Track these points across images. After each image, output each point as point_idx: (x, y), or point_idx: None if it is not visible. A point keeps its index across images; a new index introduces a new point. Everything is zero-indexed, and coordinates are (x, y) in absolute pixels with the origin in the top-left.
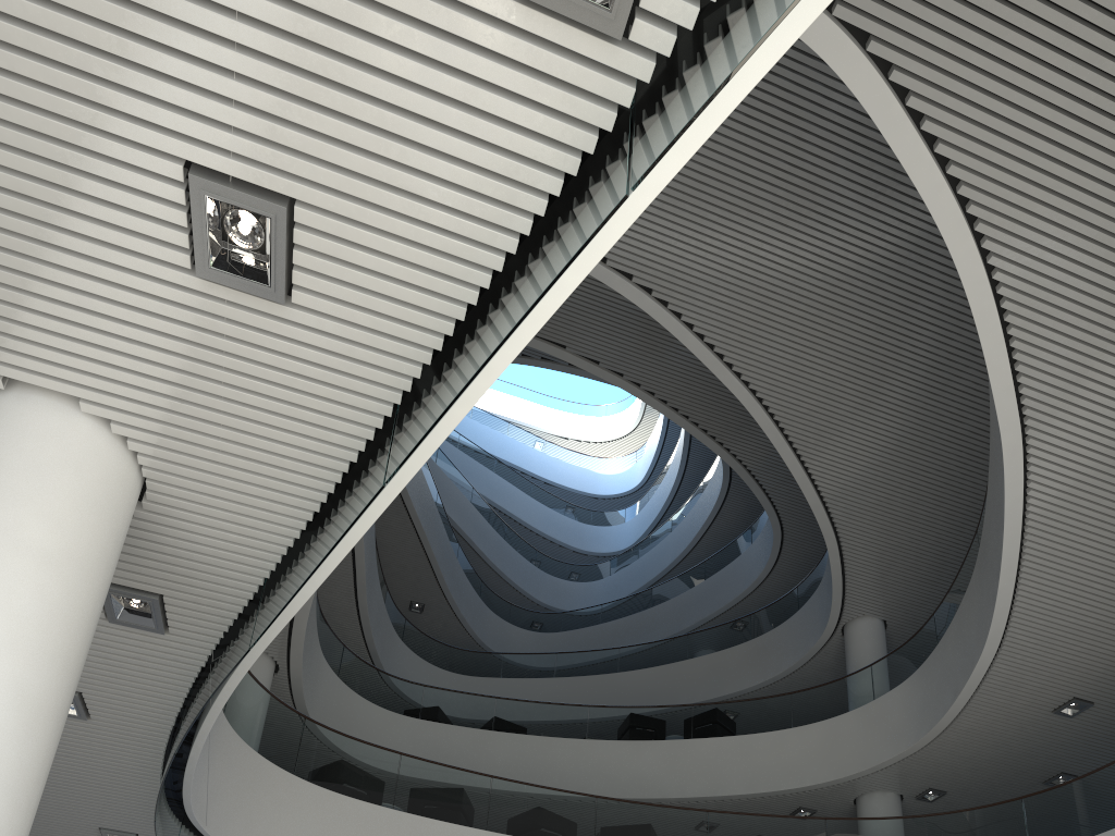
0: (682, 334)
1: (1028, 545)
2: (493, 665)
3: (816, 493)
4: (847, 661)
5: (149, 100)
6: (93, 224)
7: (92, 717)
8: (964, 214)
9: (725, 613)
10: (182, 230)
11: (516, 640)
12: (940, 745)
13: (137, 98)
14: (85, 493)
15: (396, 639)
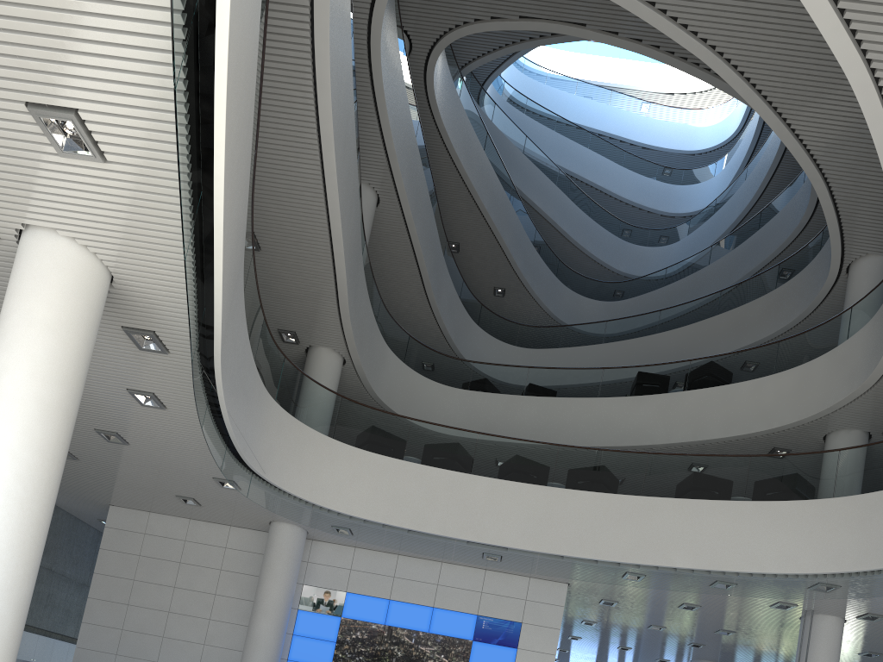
0: (633, 7)
1: None
2: (554, 337)
3: (793, 138)
4: (844, 304)
5: None
6: (9, 141)
7: (167, 408)
8: None
9: (770, 264)
10: (43, 134)
11: (588, 311)
12: None
13: None
14: (66, 284)
15: (471, 323)
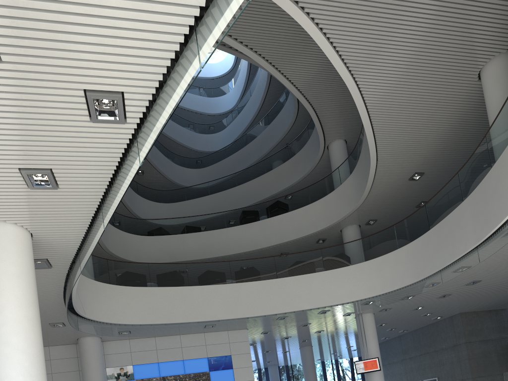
0: None
1: (373, 121)
2: (181, 195)
3: (297, 91)
4: (331, 164)
5: (4, 158)
6: None
7: None
8: (298, 6)
9: (281, 141)
10: (22, 180)
11: (190, 176)
12: (367, 202)
13: (1, 159)
14: (19, 249)
15: (135, 195)
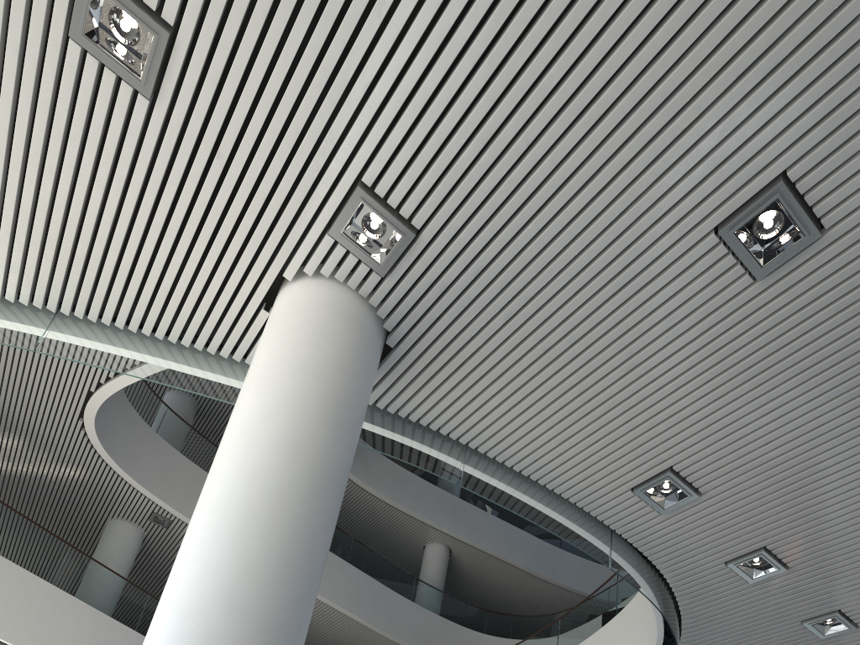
0: None
1: None
2: None
3: None
4: None
5: None
6: None
7: None
8: None
9: None
10: None
11: None
12: None
13: None
14: None
15: None
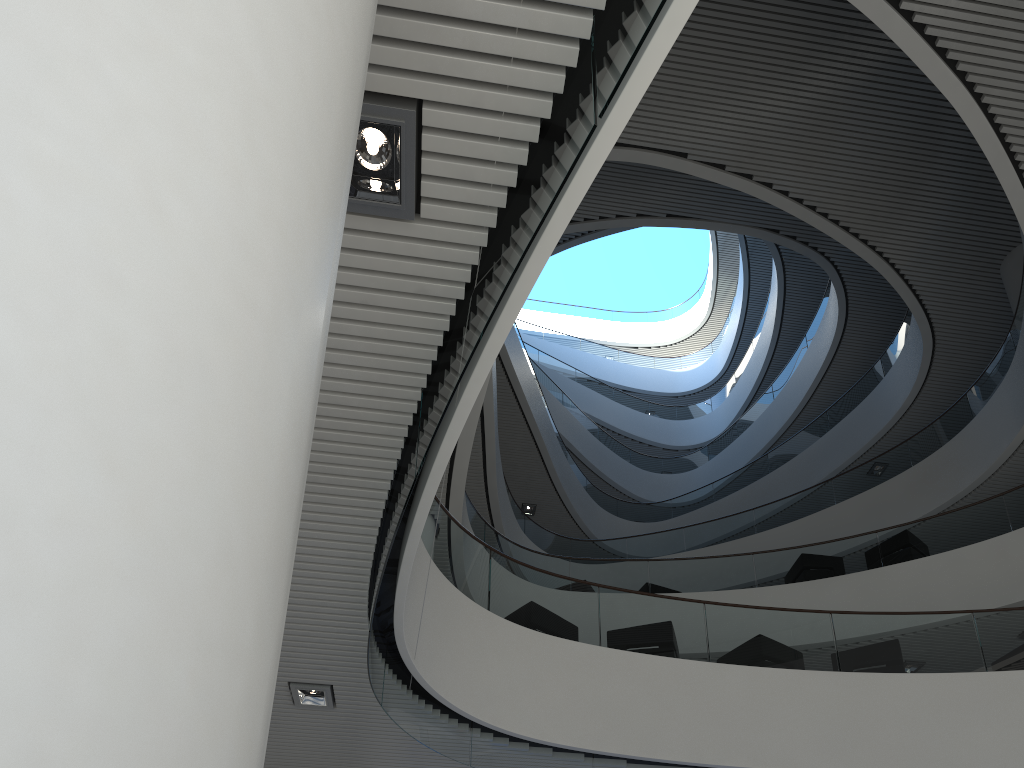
0: (885, 18)
1: None
2: (618, 551)
3: None
4: None
5: None
6: None
7: None
8: None
9: (862, 457)
10: None
11: (628, 533)
12: None
13: None
14: None
15: (520, 533)
